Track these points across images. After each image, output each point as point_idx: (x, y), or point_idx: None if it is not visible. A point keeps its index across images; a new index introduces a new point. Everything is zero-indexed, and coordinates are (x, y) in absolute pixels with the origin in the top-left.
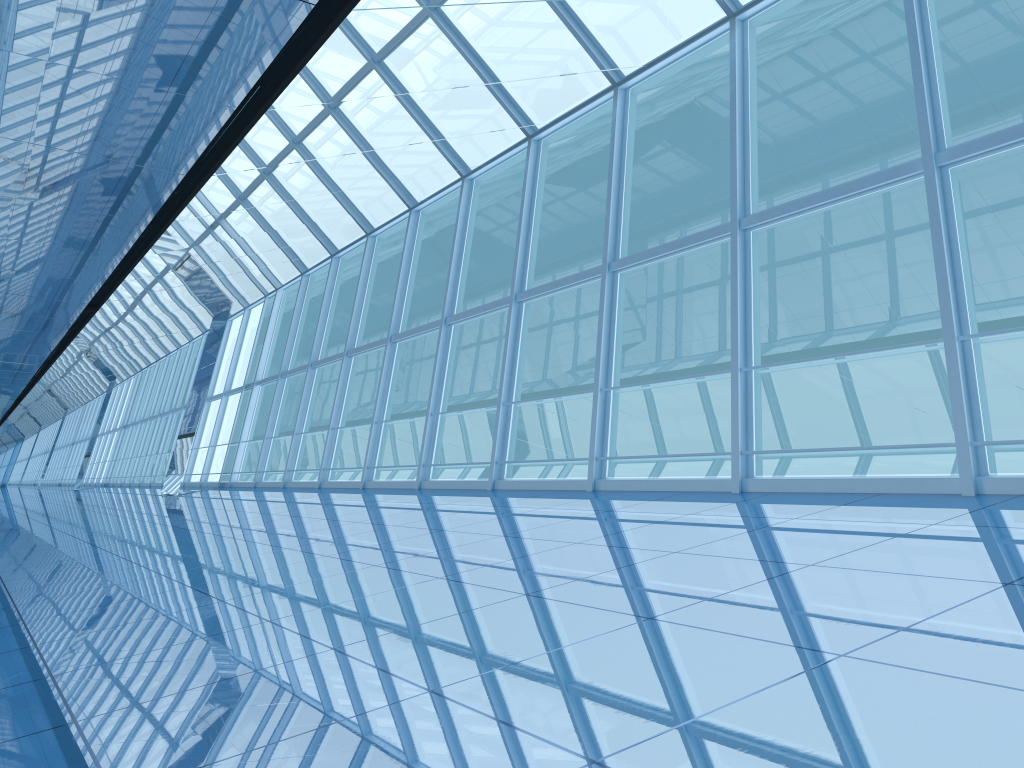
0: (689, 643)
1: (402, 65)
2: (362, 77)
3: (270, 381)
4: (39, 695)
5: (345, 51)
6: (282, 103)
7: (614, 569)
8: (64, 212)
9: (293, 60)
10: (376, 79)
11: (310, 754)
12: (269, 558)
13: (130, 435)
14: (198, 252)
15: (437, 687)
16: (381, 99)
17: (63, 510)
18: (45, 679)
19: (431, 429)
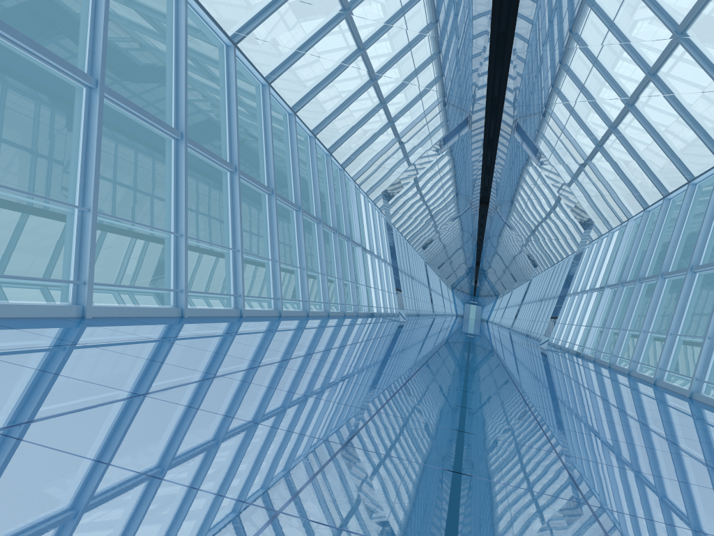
0: (560, 528)
1: (610, 13)
2: (577, 25)
3: (615, 286)
4: (243, 365)
5: (544, 0)
6: (520, 47)
7: (670, 479)
8: (434, 129)
9: (515, 12)
10: (592, 27)
11: (221, 427)
12: (489, 379)
13: (542, 306)
14: (535, 172)
15: (352, 446)
16: (611, 47)
17: (477, 334)
18: (263, 363)
19: (707, 350)
